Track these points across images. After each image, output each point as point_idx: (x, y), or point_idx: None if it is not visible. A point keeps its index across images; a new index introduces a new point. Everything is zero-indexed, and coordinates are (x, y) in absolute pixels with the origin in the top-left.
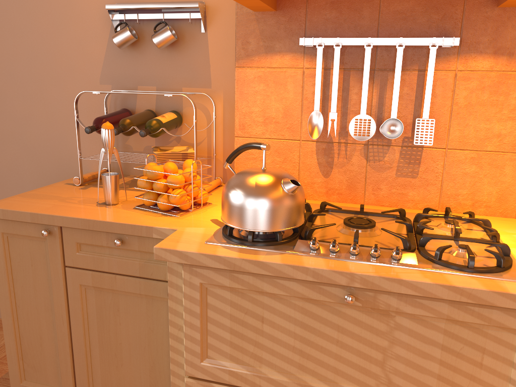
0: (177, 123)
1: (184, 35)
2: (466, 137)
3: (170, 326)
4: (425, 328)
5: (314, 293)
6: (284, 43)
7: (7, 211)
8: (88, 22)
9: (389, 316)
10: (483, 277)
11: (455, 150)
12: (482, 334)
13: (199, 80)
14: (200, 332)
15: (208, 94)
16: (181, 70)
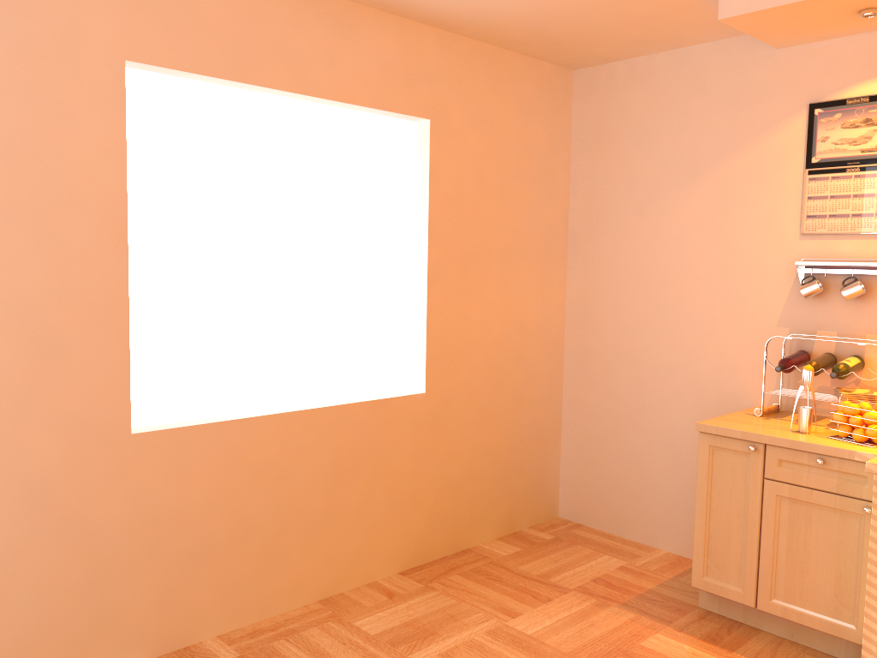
0: (860, 367)
1: (871, 287)
2: None
3: (871, 530)
4: None
5: None
6: None
7: (719, 428)
8: (771, 273)
9: None
10: None
11: None
12: None
13: None
14: None
15: None
16: (866, 319)
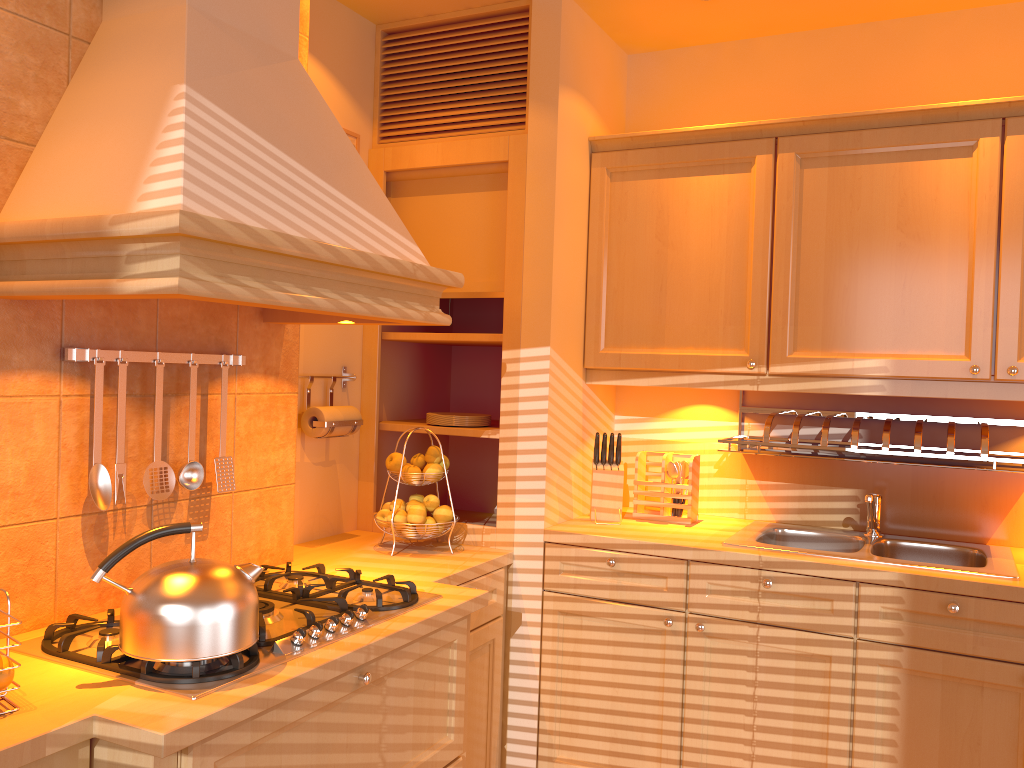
0: None
1: None
2: (249, 474)
3: None
4: (404, 680)
5: (333, 693)
6: (29, 353)
7: None
8: None
9: (382, 683)
10: (421, 605)
11: (241, 492)
12: (434, 660)
13: None
14: None
15: None
16: None
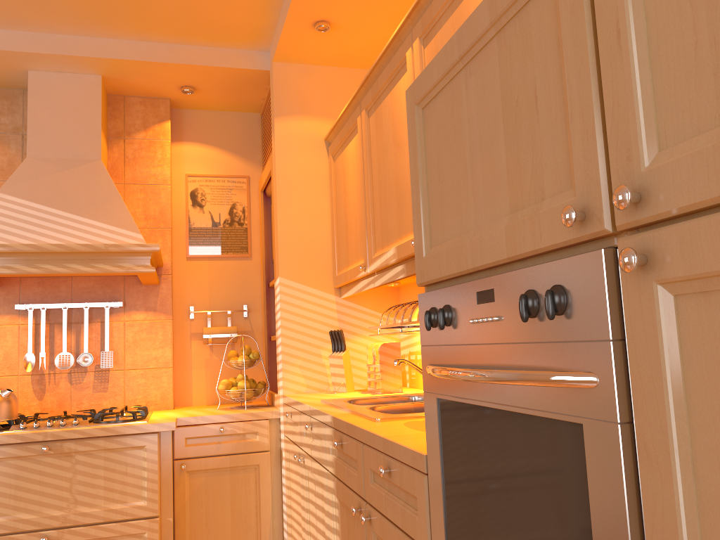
0: None
1: None
2: (136, 361)
3: None
4: (93, 459)
5: (23, 451)
6: (4, 308)
7: None
8: None
9: (71, 456)
10: (123, 423)
11: (131, 370)
12: (125, 454)
13: None
14: None
15: None
16: None
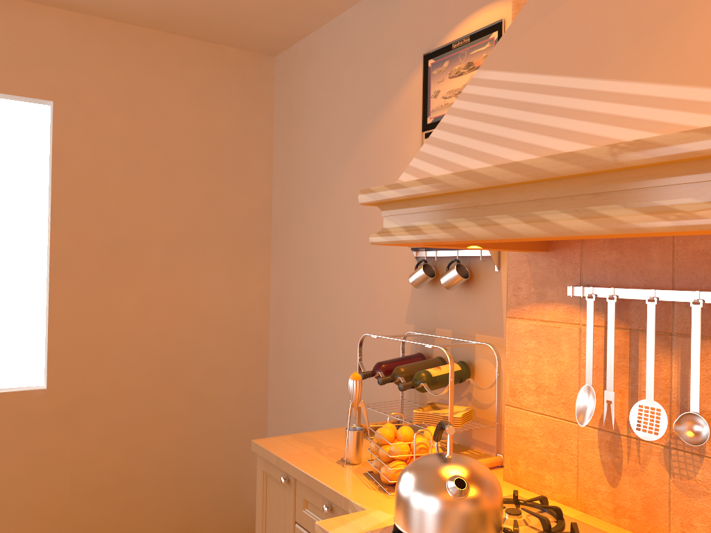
0: (460, 376)
1: (478, 273)
2: None
3: None
4: None
5: None
6: (558, 290)
7: (264, 450)
8: (400, 259)
9: None
10: None
11: None
12: None
13: (491, 326)
14: None
15: (493, 346)
16: (475, 313)
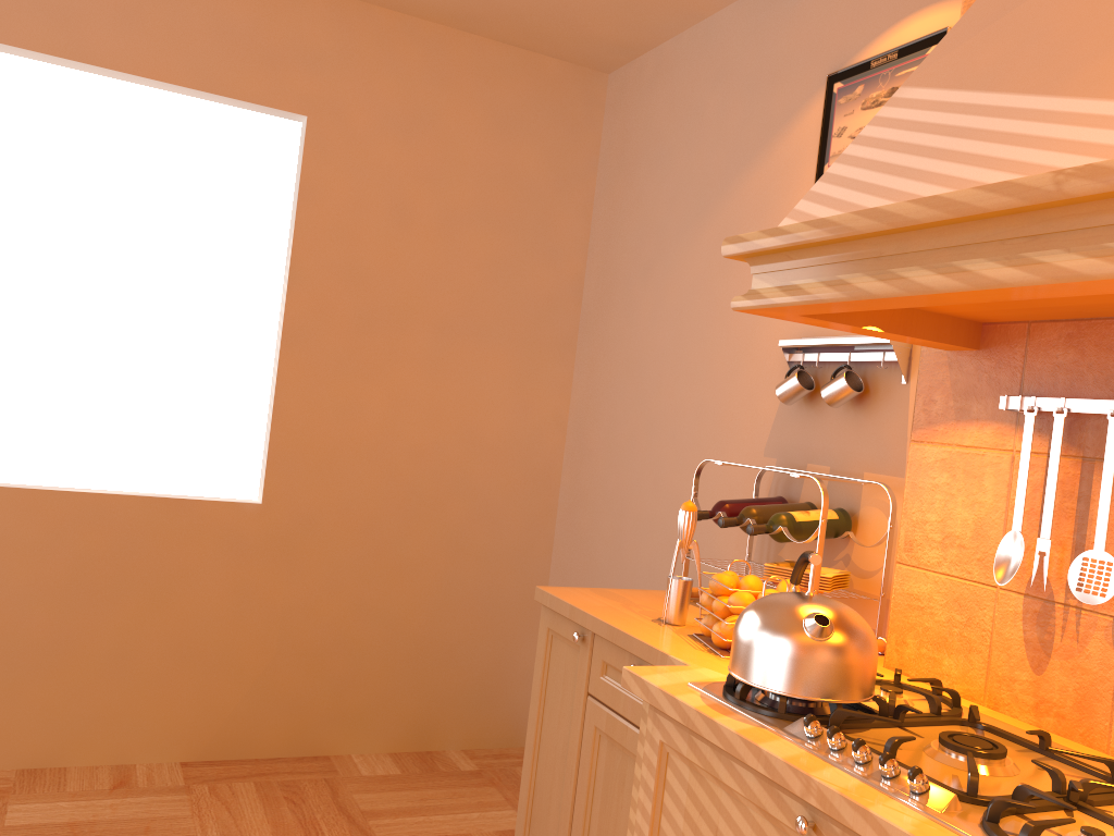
0: (835, 528)
1: (877, 386)
2: None
3: (630, 807)
4: None
5: (771, 803)
6: (987, 404)
7: (553, 598)
8: (765, 365)
9: None
10: None
11: None
12: None
13: (888, 461)
14: (649, 825)
15: (888, 486)
16: (866, 443)
